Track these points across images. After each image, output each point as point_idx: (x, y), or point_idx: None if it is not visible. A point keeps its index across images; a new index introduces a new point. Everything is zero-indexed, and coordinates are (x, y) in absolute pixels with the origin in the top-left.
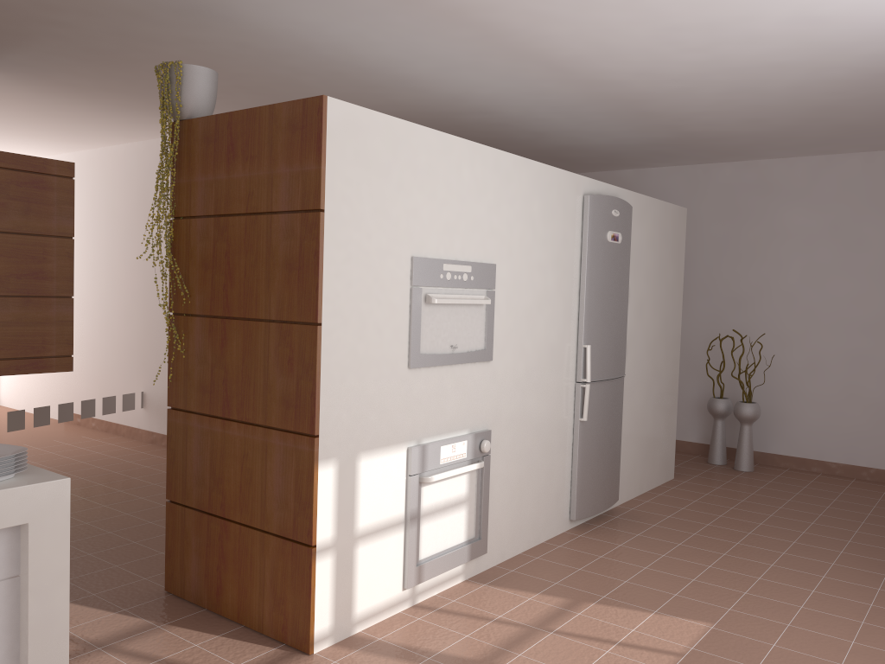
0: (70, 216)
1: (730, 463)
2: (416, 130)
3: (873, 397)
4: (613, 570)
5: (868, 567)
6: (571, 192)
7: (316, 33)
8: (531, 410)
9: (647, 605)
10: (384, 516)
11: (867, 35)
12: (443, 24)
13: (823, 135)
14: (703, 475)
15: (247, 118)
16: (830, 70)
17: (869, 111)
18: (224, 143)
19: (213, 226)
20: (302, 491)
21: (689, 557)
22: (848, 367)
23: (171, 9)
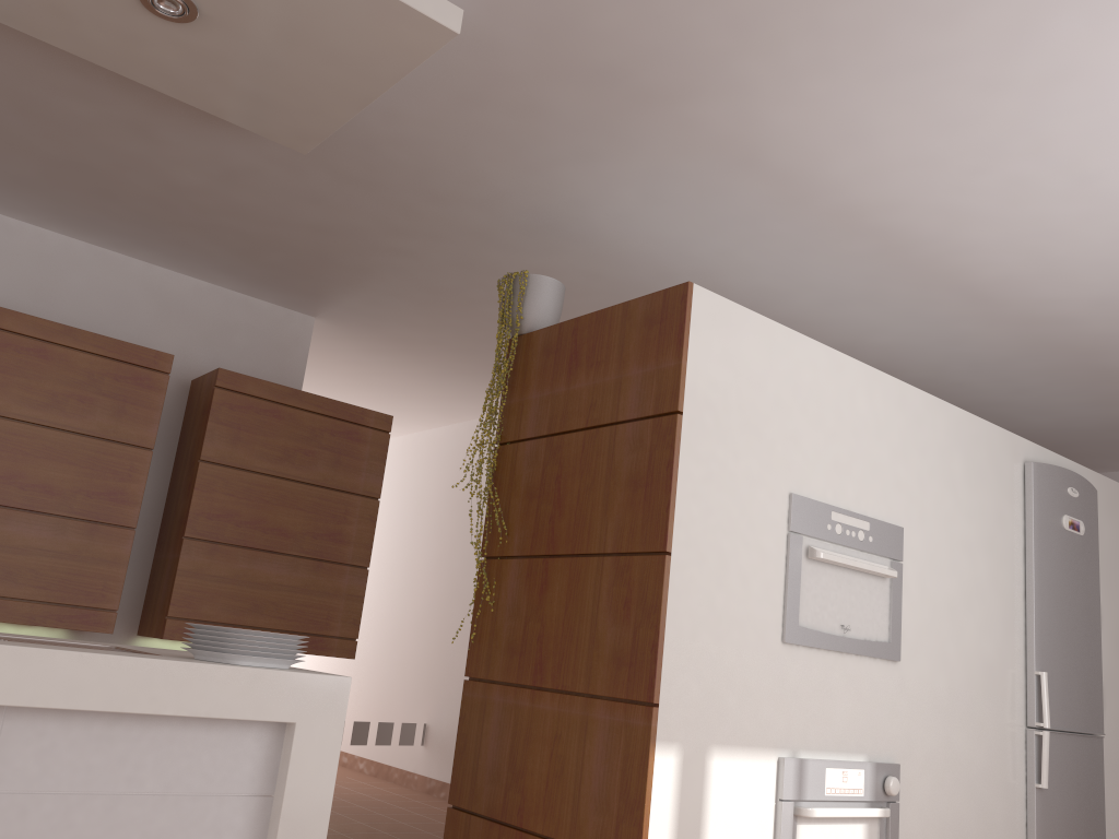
0: (379, 474)
1: None
2: (798, 340)
3: None
4: None
5: None
6: (1006, 455)
7: (678, 253)
8: (960, 752)
9: None
10: None
11: None
12: (833, 233)
13: None
14: None
15: (596, 321)
16: None
17: None
18: (566, 352)
19: (544, 448)
20: (630, 785)
21: None
22: None
23: (521, 227)
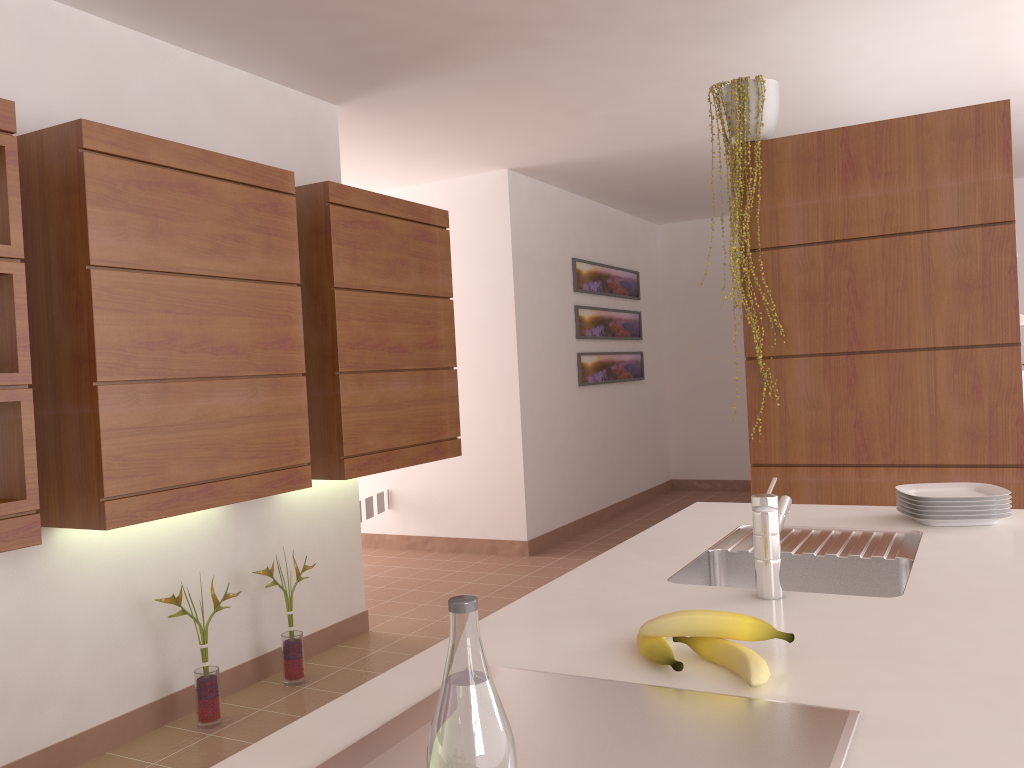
0: (449, 273)
1: None
2: None
3: None
4: None
5: None
6: None
7: (816, 45)
8: None
9: None
10: None
11: None
12: (969, 31)
13: None
14: None
15: (876, 132)
16: None
17: None
18: (835, 162)
19: (821, 255)
20: None
21: None
22: None
23: (704, 22)
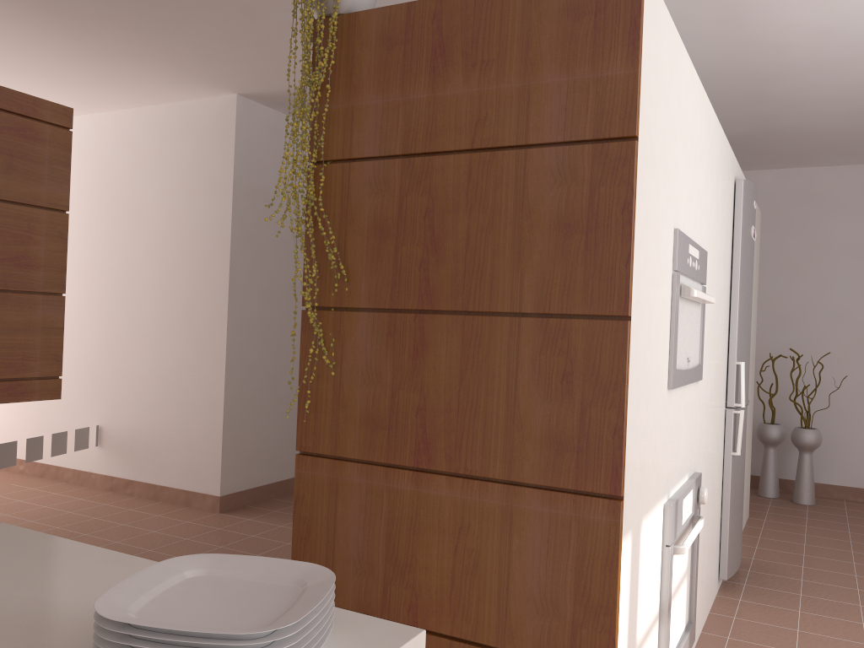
0: (65, 182)
1: (782, 496)
2: (681, 50)
3: None
4: None
5: None
6: (731, 173)
7: None
8: (710, 444)
9: None
10: (650, 611)
11: None
12: None
13: None
14: (774, 512)
15: (475, 4)
16: None
17: None
18: (424, 45)
19: (398, 172)
20: (590, 587)
21: None
22: None
23: None
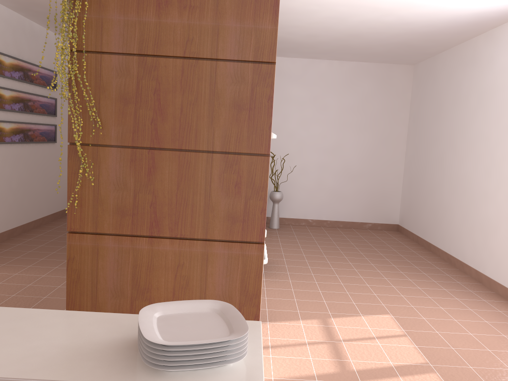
0: None
1: None
2: None
3: (329, 185)
4: (309, 296)
5: (391, 270)
6: None
7: None
8: None
9: (353, 312)
10: None
11: (435, 2)
12: None
13: (328, 48)
14: None
15: None
16: (391, 16)
17: (366, 40)
18: None
19: (136, 65)
20: (248, 286)
21: (327, 280)
22: (319, 171)
23: None
